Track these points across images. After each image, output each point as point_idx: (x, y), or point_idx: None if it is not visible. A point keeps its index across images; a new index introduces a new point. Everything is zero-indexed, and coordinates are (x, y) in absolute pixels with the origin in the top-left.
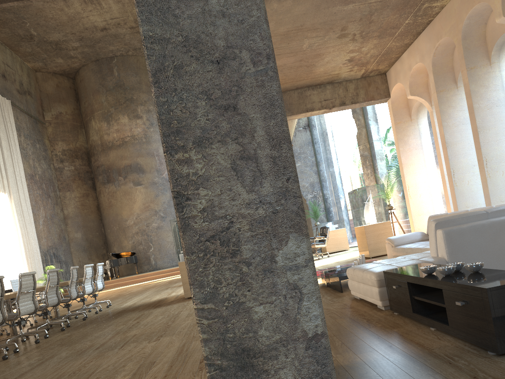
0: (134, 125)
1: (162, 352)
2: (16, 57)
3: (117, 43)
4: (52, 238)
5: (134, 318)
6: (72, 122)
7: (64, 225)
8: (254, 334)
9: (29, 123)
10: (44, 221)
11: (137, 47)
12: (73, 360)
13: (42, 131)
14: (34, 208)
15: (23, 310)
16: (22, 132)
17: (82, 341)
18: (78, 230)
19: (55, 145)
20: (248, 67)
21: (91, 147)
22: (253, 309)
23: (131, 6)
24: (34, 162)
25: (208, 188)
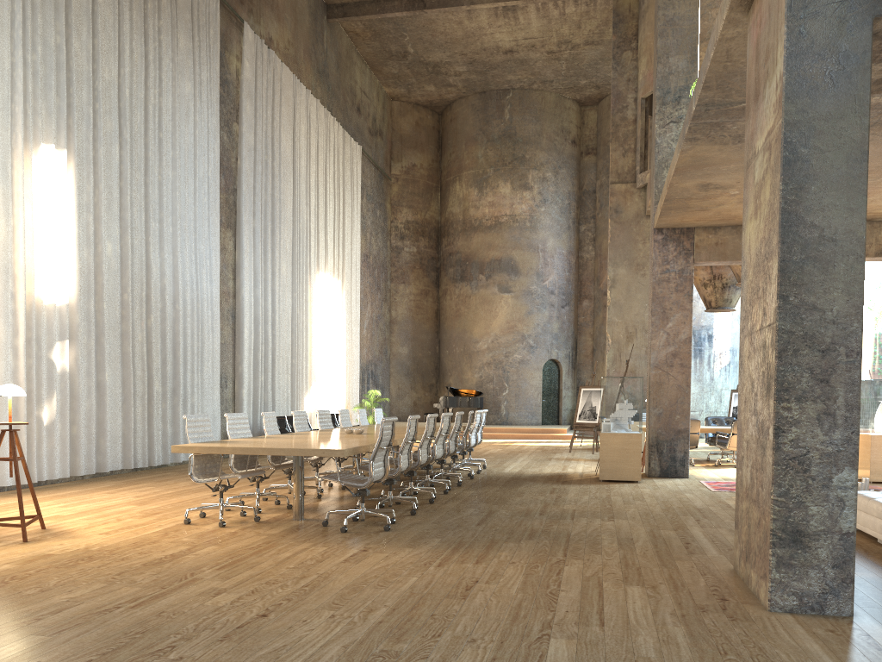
0: (518, 199)
1: (631, 532)
2: (374, 79)
3: (520, 71)
4: (373, 349)
5: (548, 491)
6: (426, 180)
7: (388, 332)
8: (806, 523)
9: (374, 178)
10: (368, 323)
11: (548, 78)
12: (527, 520)
13: (385, 190)
14: (361, 303)
15: (436, 453)
16: (365, 193)
17: (507, 503)
18: (405, 343)
19: (398, 213)
20: (842, 357)
21: (446, 223)
22: (809, 507)
23: (561, 23)
24: (370, 237)
25: (797, 428)
